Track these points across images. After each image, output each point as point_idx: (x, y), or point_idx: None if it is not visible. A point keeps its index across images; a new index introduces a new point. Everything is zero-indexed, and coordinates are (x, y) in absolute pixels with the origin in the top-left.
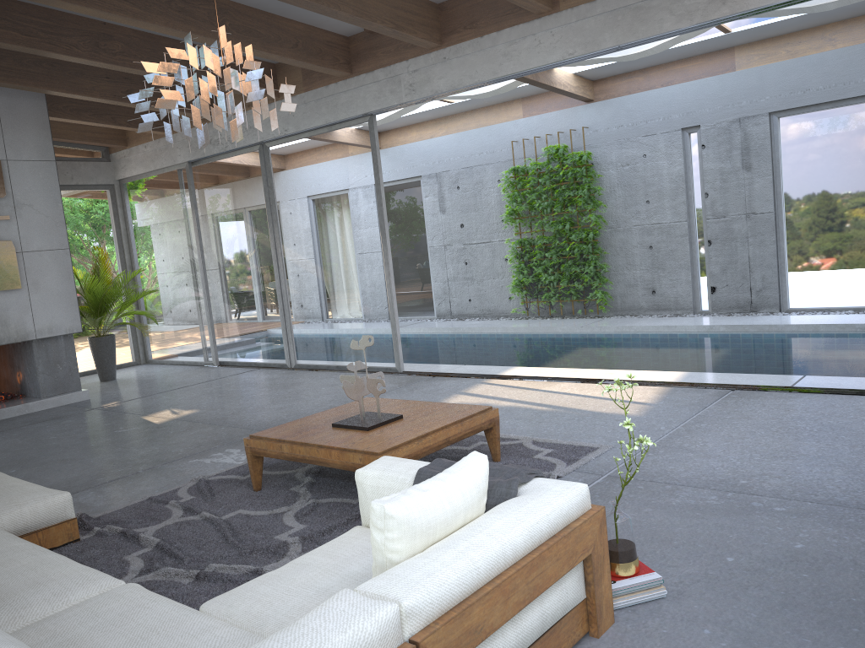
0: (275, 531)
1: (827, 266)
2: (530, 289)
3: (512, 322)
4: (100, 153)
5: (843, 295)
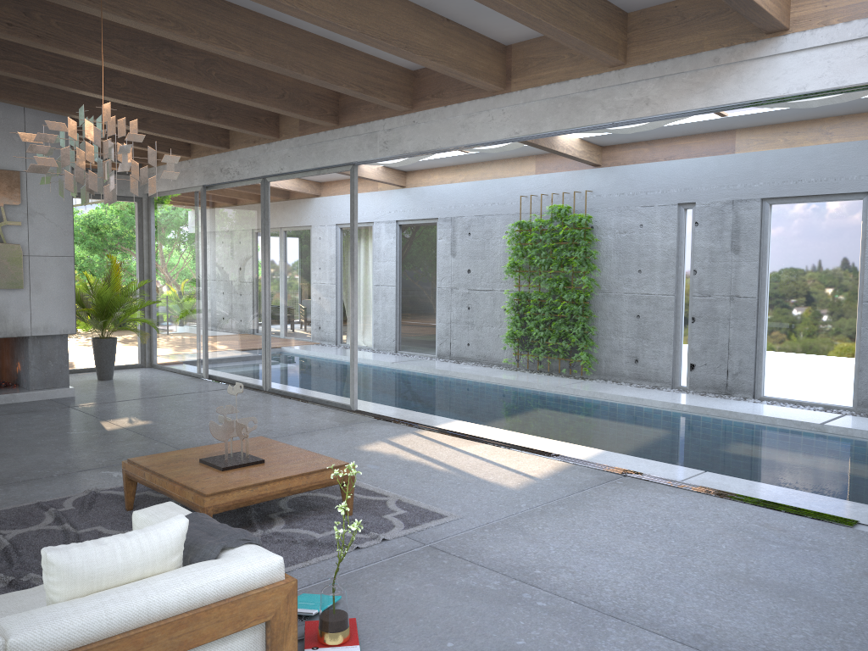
0: None
1: (803, 358)
2: (522, 342)
3: (499, 372)
4: None
5: (816, 390)
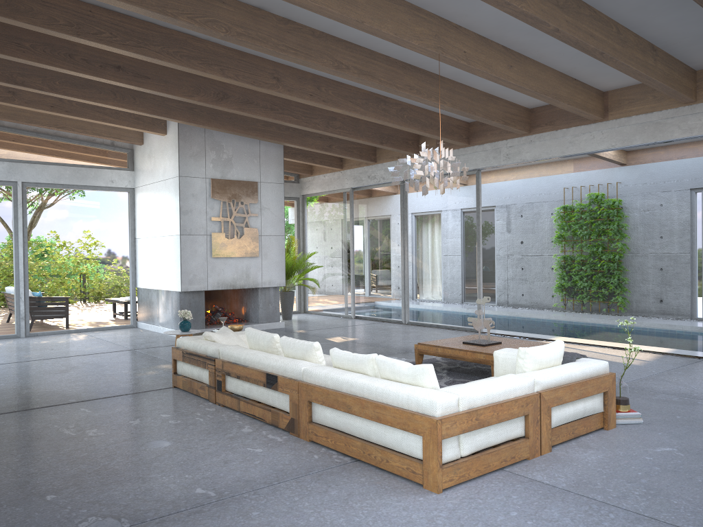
0: None
1: None
2: (568, 291)
3: (553, 312)
4: (293, 177)
5: None
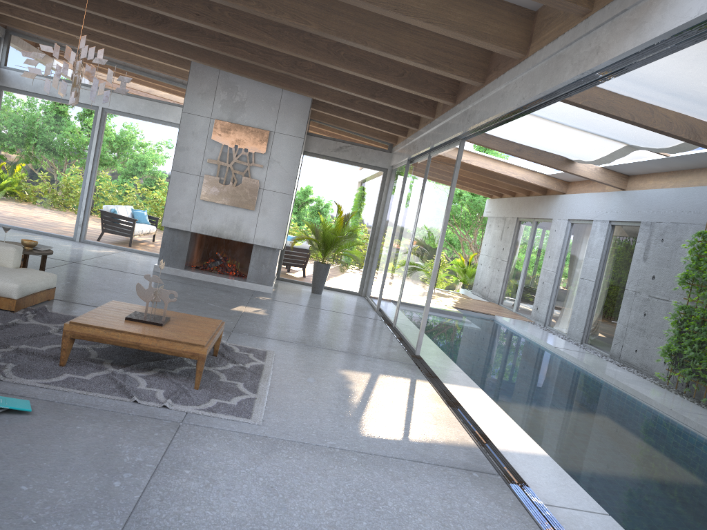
0: (33, 344)
1: None
2: (676, 359)
3: (640, 382)
4: (386, 145)
5: None
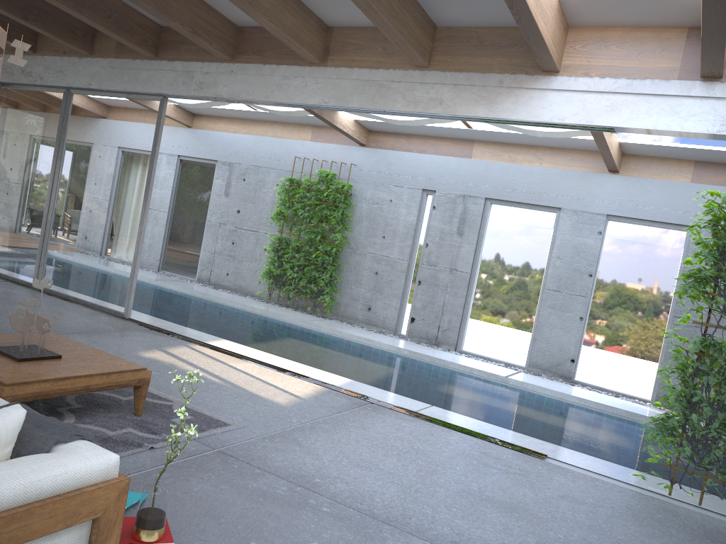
0: None
1: (496, 325)
2: (276, 279)
3: (253, 302)
4: None
5: (501, 351)
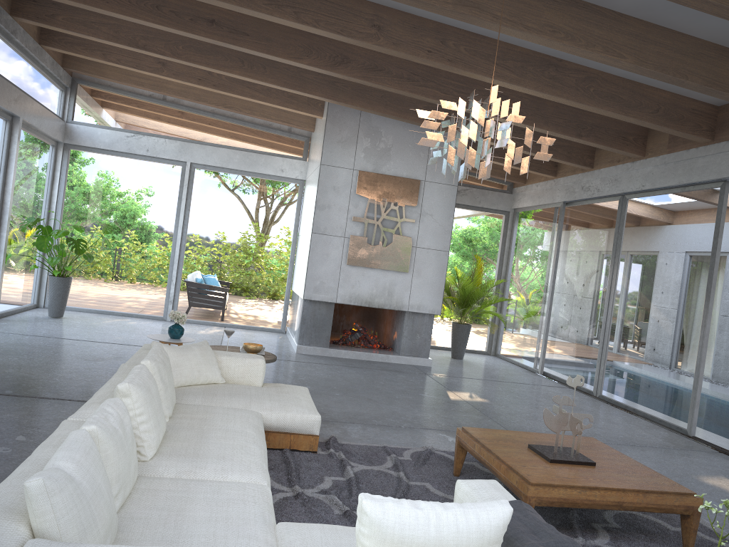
0: None
1: None
2: None
3: None
4: (505, 186)
5: None
